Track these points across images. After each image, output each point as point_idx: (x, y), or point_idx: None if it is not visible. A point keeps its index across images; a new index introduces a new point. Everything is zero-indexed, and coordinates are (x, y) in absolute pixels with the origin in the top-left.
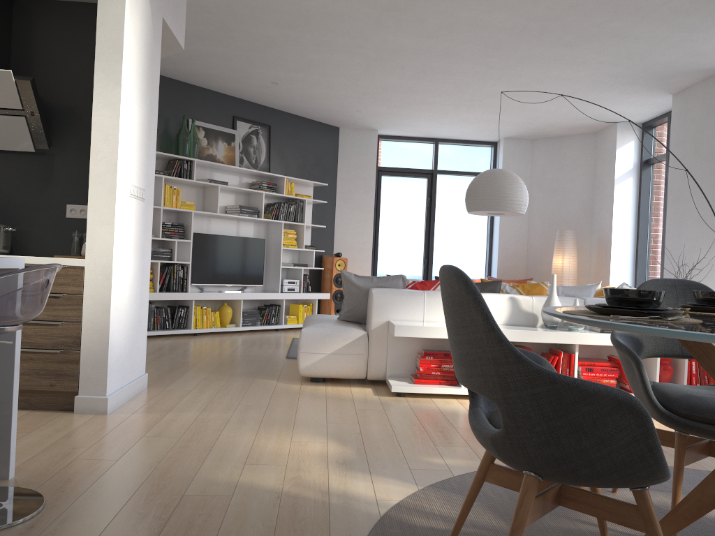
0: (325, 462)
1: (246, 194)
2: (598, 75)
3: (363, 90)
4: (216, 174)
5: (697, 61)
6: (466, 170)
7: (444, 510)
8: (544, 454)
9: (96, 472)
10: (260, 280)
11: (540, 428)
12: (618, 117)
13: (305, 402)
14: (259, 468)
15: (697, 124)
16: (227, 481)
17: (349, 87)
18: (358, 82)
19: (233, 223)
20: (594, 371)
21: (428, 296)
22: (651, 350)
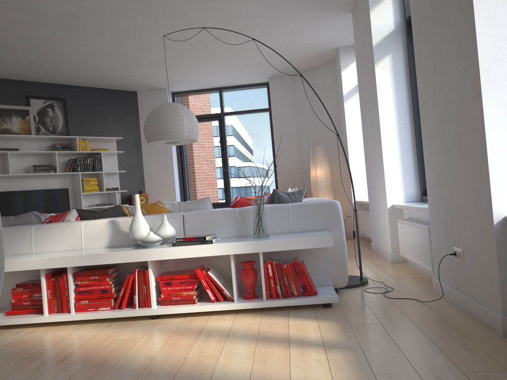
0: None
1: (47, 155)
2: (264, 6)
3: (105, 57)
4: (14, 143)
5: None
6: (248, 109)
7: None
8: None
9: None
10: None
11: None
12: (334, 43)
13: None
14: None
15: (362, 34)
16: None
17: (91, 57)
18: (91, 51)
19: (37, 179)
20: (173, 285)
21: (35, 229)
22: None
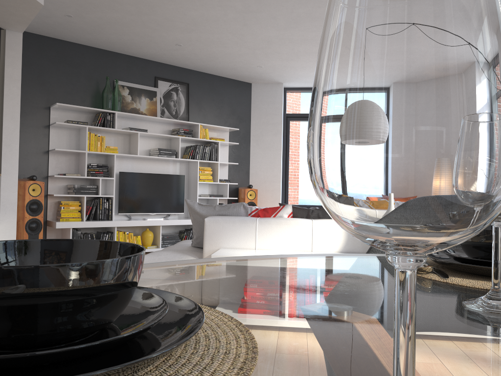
0: None
1: (168, 139)
2: None
3: (252, 45)
4: (141, 124)
5: None
6: None
7: None
8: None
9: None
10: (181, 209)
11: None
12: None
13: None
14: None
15: None
16: None
17: (239, 43)
18: (244, 37)
19: (157, 163)
20: None
21: (260, 223)
22: None
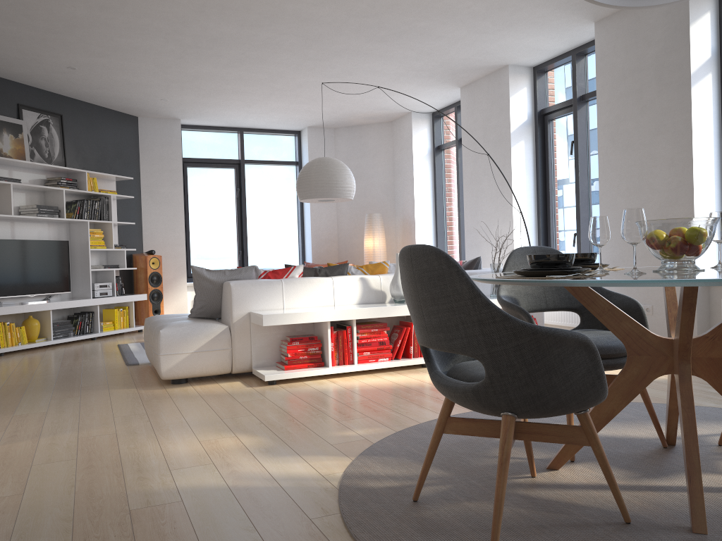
0: (248, 453)
1: (41, 192)
2: (402, 68)
3: (172, 78)
4: (4, 171)
5: (484, 59)
6: (272, 159)
7: (388, 471)
8: (523, 395)
9: (8, 509)
10: (68, 287)
11: (521, 373)
12: (413, 107)
13: (183, 404)
14: (188, 471)
15: (484, 114)
16: (165, 489)
17: (157, 74)
18: (168, 69)
19: (29, 226)
20: None
21: (286, 284)
22: (526, 307)
